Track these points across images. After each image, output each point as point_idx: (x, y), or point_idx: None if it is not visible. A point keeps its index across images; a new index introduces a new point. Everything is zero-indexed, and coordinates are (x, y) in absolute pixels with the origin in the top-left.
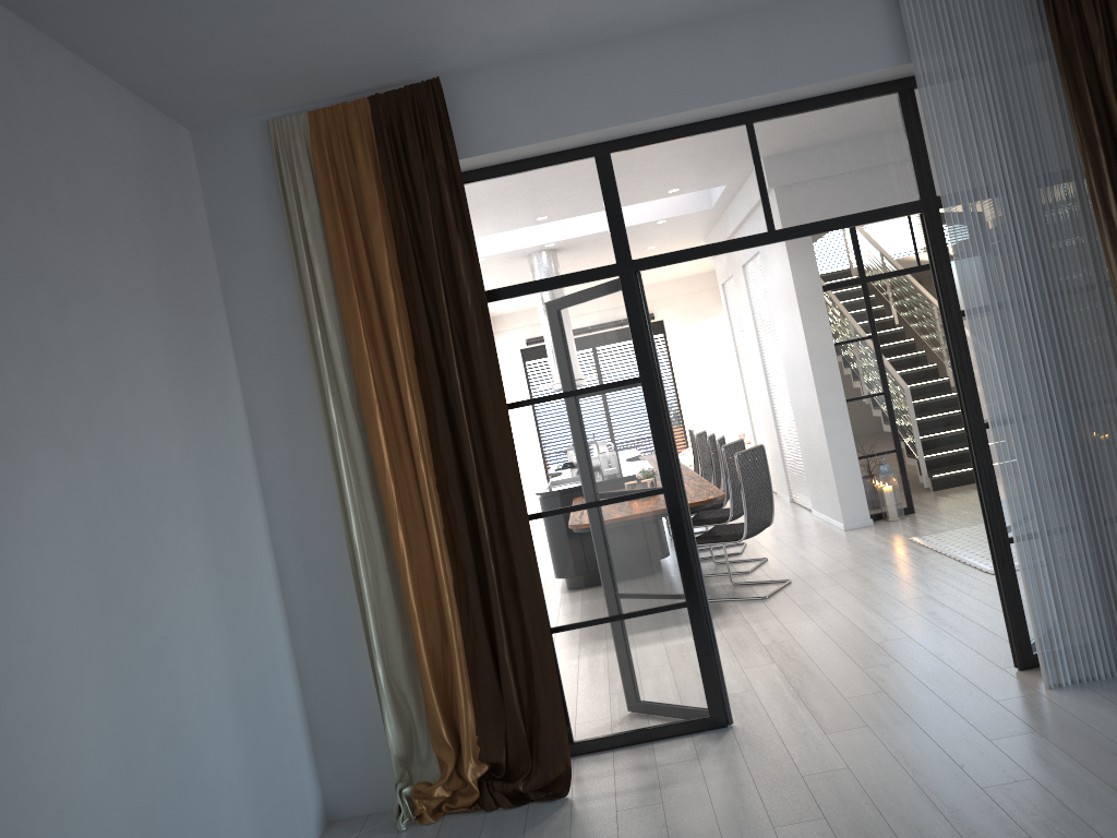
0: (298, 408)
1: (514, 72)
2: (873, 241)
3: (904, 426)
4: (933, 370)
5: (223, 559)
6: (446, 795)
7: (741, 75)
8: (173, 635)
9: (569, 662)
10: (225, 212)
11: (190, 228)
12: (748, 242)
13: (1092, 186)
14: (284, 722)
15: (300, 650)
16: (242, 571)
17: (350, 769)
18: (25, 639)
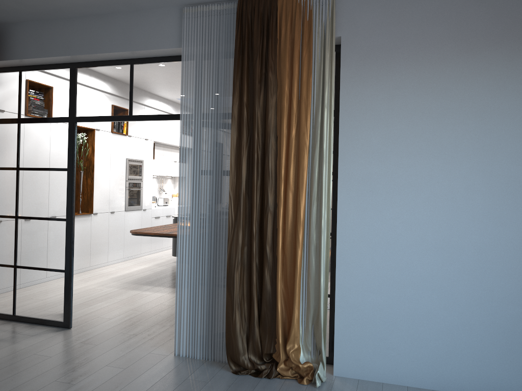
0: None
1: (33, 26)
2: None
3: None
4: None
5: None
6: None
7: (115, 41)
8: None
9: (20, 282)
10: None
11: None
12: (120, 118)
13: (236, 121)
14: None
15: None
16: None
17: None
18: None
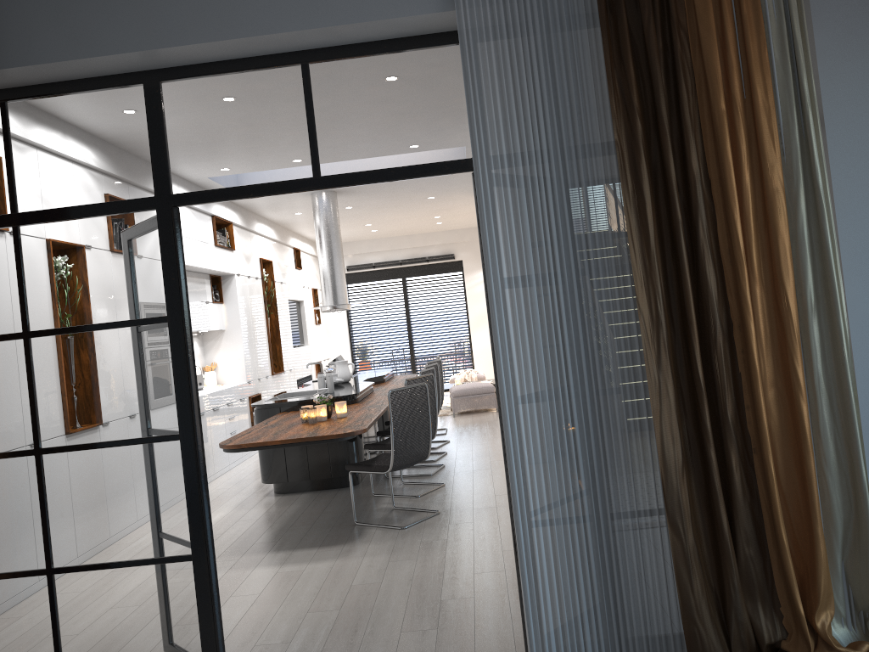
0: None
1: None
2: None
3: None
4: None
5: None
6: None
7: (279, 8)
8: None
9: (68, 606)
10: None
11: None
12: (291, 187)
13: (624, 155)
14: None
15: None
16: None
17: None
18: None
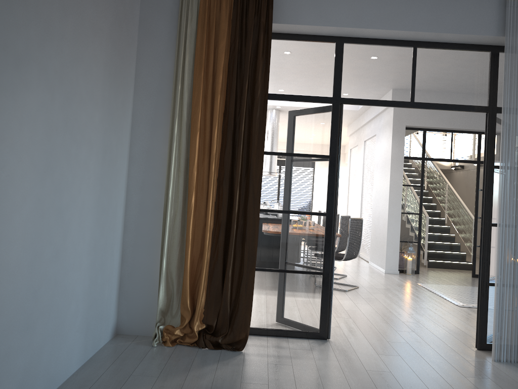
0: (158, 123)
1: None
2: (432, 142)
3: (421, 234)
4: (438, 213)
5: (103, 181)
6: (180, 335)
7: (420, 20)
8: (72, 206)
9: (257, 287)
10: (148, 17)
11: (130, 17)
12: (399, 104)
13: None
14: (109, 275)
15: (126, 244)
16: (110, 192)
17: (134, 310)
18: (0, 168)
